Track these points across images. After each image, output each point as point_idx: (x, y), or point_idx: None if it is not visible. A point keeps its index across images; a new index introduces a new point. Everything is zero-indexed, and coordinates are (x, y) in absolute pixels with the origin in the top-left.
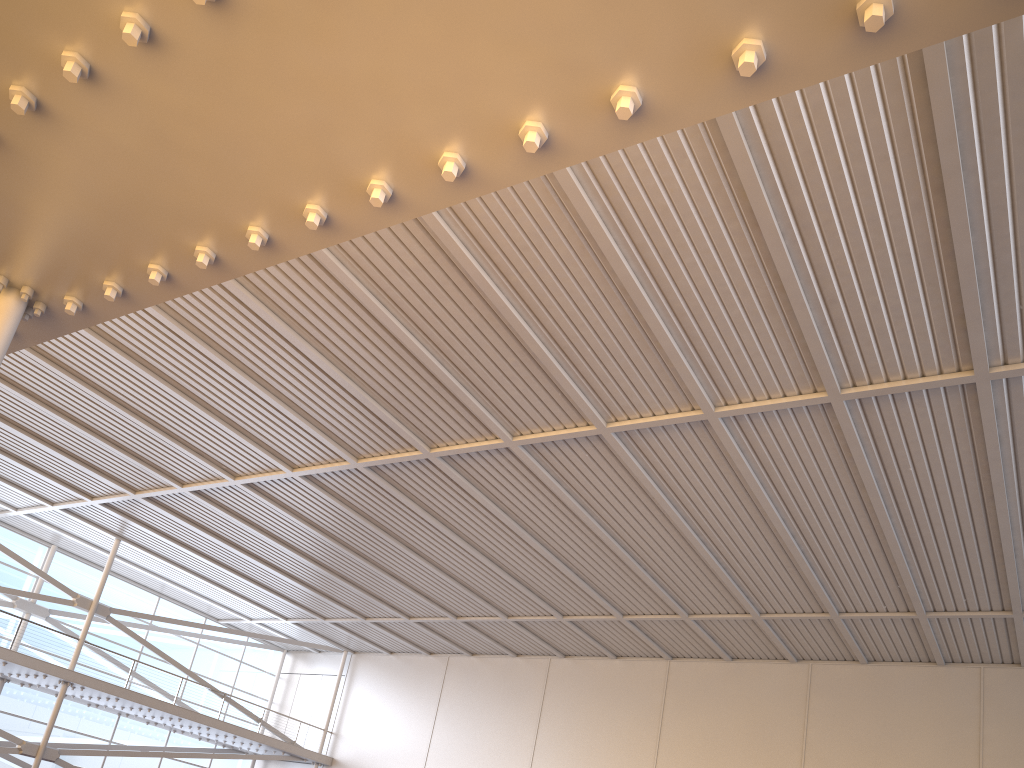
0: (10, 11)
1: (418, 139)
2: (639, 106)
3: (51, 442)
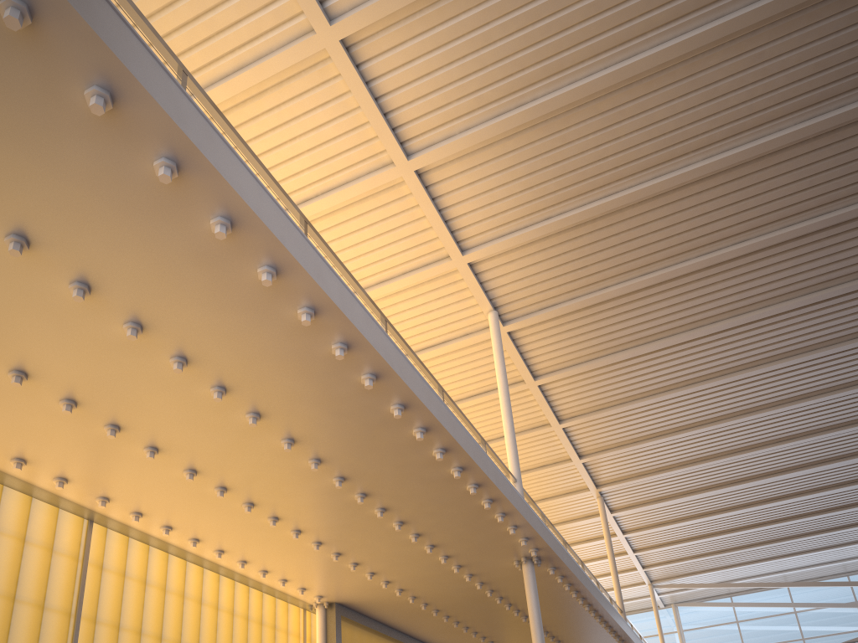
0: (378, 530)
1: (426, 459)
2: (398, 406)
3: (854, 503)
